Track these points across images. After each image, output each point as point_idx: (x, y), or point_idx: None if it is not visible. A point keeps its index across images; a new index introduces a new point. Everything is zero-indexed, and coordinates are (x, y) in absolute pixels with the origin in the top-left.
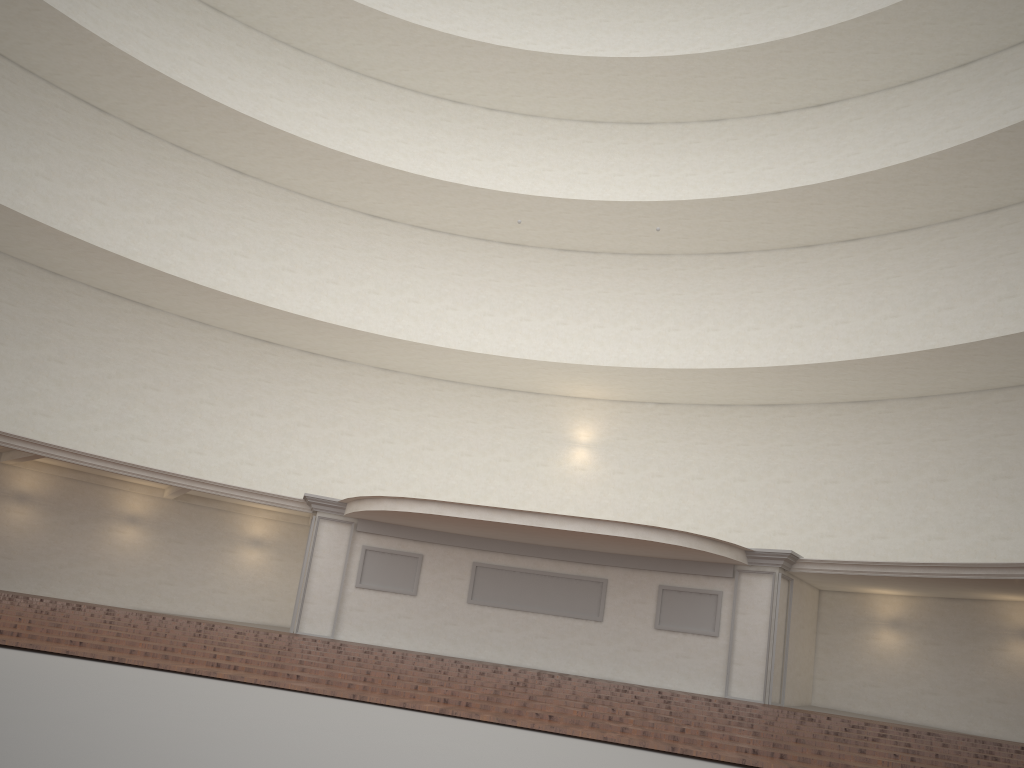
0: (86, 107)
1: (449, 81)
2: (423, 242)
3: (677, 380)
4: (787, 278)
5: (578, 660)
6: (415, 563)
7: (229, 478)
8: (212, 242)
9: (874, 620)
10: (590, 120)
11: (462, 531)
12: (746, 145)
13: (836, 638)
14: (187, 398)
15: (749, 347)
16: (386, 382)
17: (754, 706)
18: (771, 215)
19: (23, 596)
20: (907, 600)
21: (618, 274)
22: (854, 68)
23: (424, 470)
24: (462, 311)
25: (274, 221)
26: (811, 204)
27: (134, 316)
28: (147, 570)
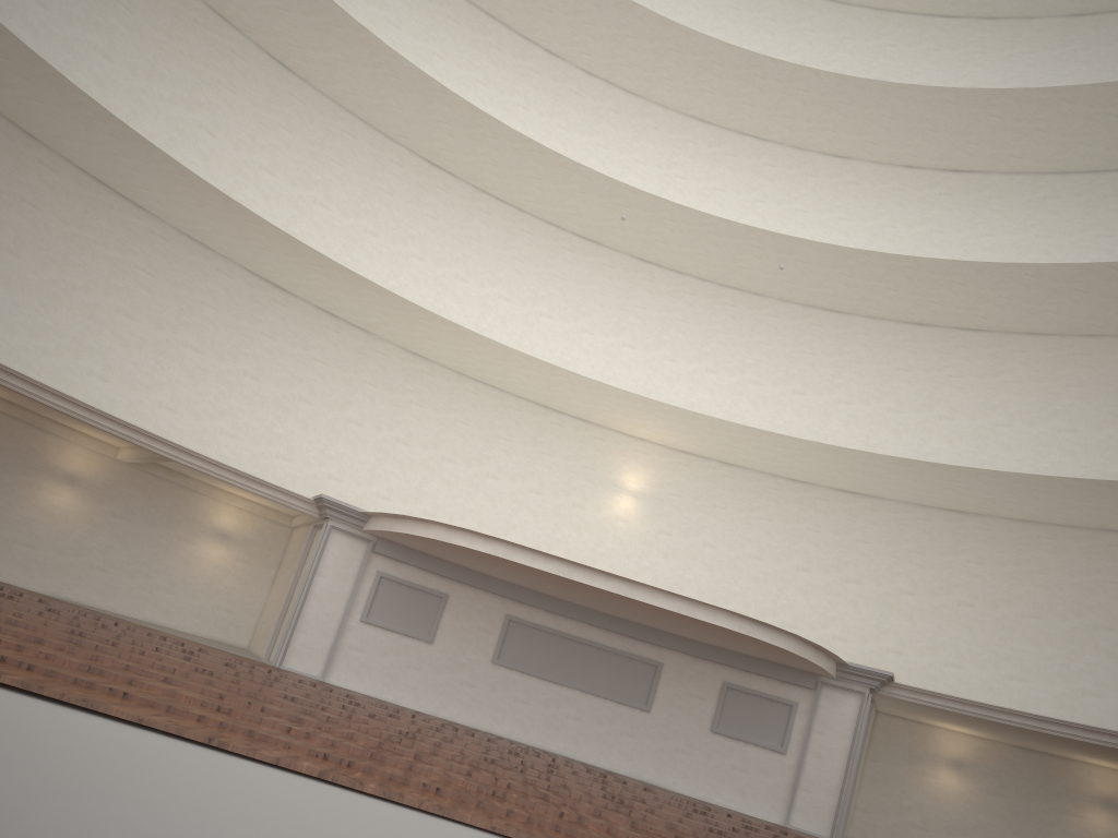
0: None
1: (554, 26)
2: (485, 211)
3: (766, 445)
4: (892, 354)
5: (614, 753)
6: (437, 603)
7: (202, 449)
8: (235, 145)
9: (934, 756)
10: (699, 118)
11: (506, 577)
12: (869, 194)
13: (887, 768)
14: (168, 337)
15: (837, 422)
16: (413, 369)
17: None
18: (901, 282)
19: None
20: (975, 741)
21: (701, 304)
22: (1014, 141)
23: (440, 485)
24: (516, 304)
25: (314, 139)
26: (952, 281)
27: (120, 216)
28: (78, 548)
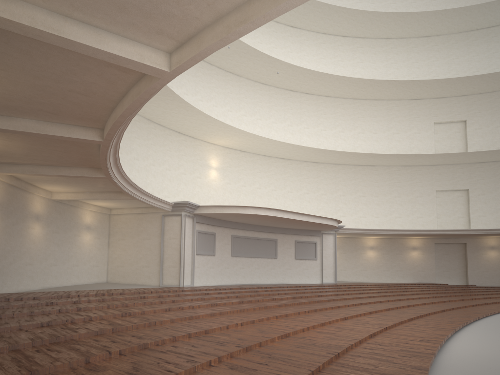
0: None
1: None
2: None
3: (273, 145)
4: (285, 103)
5: (270, 277)
6: (213, 238)
7: None
8: None
9: None
10: None
11: (240, 220)
12: (266, 32)
13: None
14: None
15: (273, 131)
16: (133, 120)
17: (351, 285)
18: (300, 77)
19: (65, 295)
20: None
21: (221, 80)
22: (318, 21)
23: (152, 178)
24: None
25: None
26: (317, 79)
27: None
28: (45, 257)
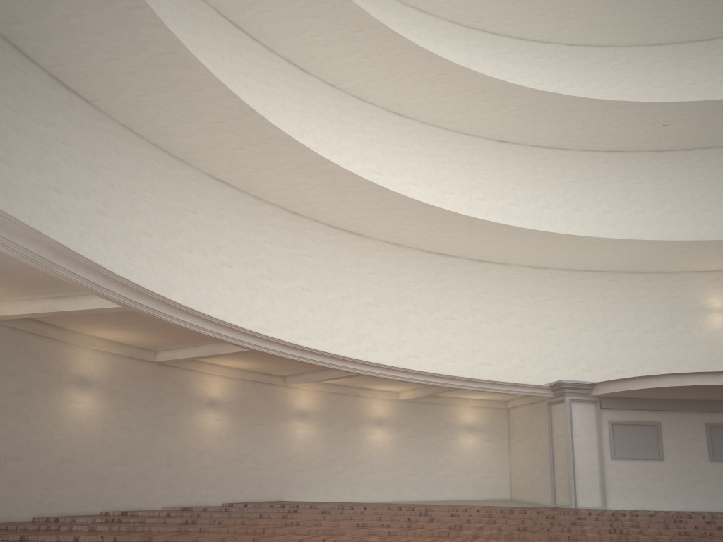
0: (294, 69)
1: (545, 23)
2: (542, 158)
3: None
4: None
5: None
6: (654, 430)
7: None
8: (392, 175)
9: None
10: (656, 43)
11: (705, 397)
12: None
13: None
14: (398, 310)
15: None
16: (539, 278)
17: None
18: None
19: (348, 506)
20: None
21: (713, 165)
22: None
23: (585, 348)
24: (586, 211)
25: (431, 153)
26: None
27: (351, 244)
28: (396, 465)
